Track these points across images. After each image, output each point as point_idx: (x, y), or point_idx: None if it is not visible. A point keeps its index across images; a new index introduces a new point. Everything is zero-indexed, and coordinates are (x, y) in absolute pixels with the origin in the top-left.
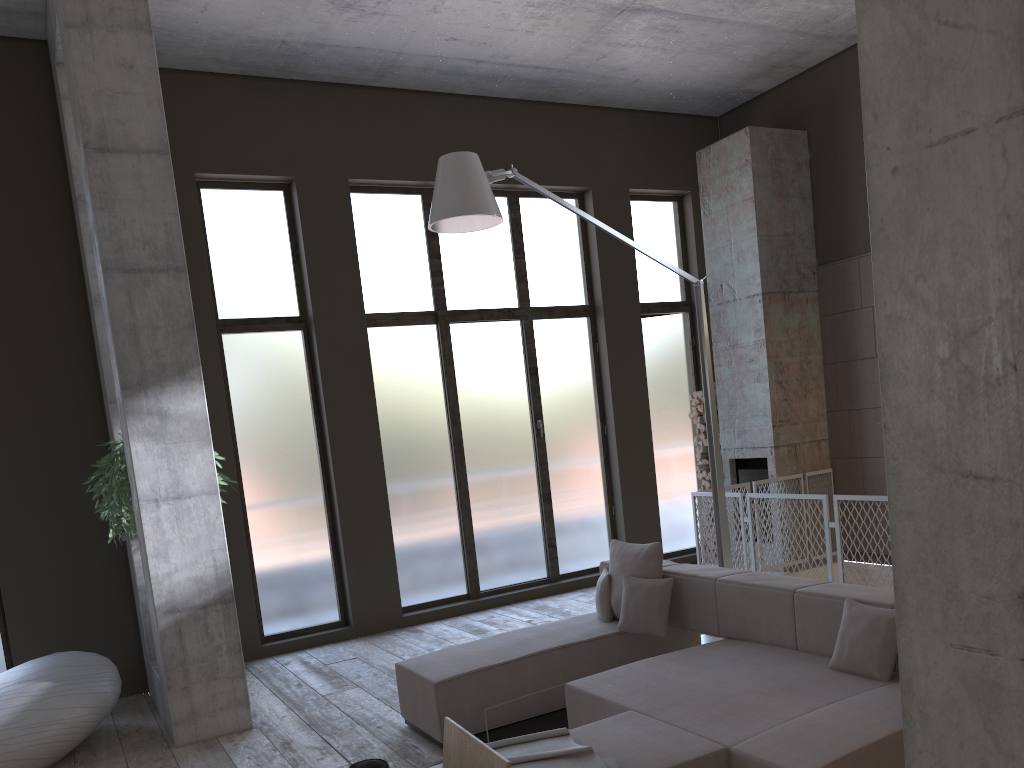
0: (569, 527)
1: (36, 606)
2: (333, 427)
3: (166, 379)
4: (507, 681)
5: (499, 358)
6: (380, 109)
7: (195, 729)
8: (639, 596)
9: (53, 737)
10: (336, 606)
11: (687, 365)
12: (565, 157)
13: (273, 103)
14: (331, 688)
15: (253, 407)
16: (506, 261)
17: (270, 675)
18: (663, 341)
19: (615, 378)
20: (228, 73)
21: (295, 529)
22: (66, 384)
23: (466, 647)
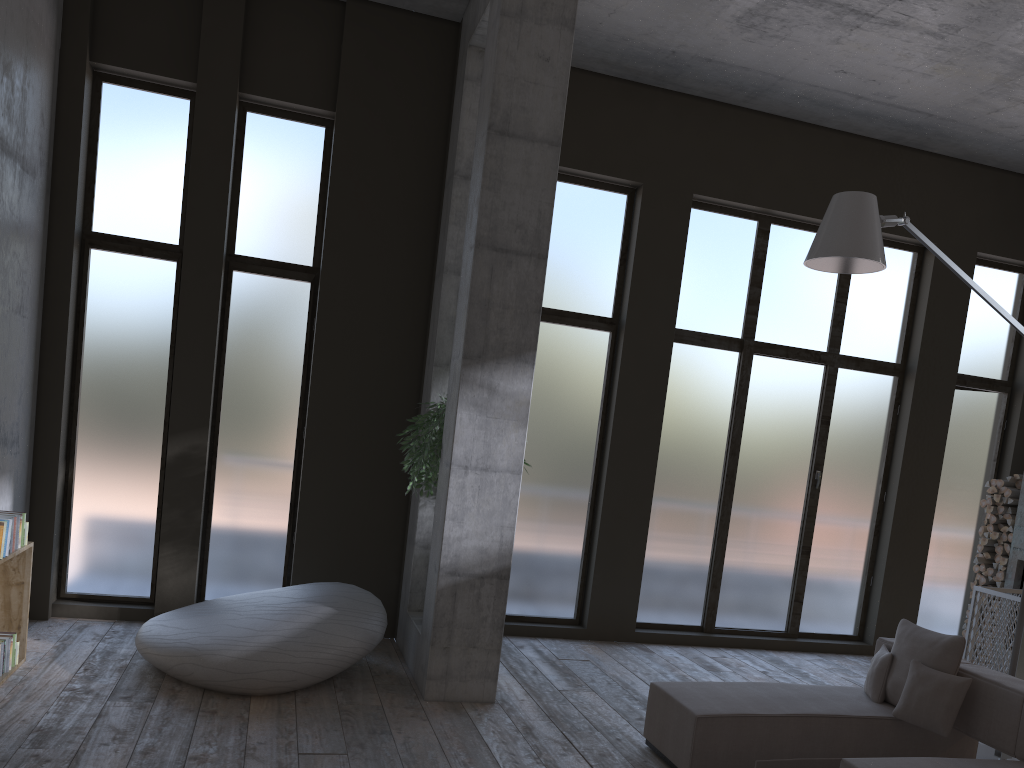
0: (820, 586)
1: (322, 534)
2: (617, 432)
3: (503, 357)
4: (766, 734)
5: (793, 399)
6: (741, 130)
7: (444, 688)
8: (927, 687)
9: (328, 660)
10: (574, 604)
11: (990, 449)
12: (917, 208)
13: (641, 109)
14: (566, 685)
15: (547, 396)
16: (826, 303)
17: (505, 654)
18: (970, 418)
19: (910, 446)
20: (607, 74)
21: (555, 520)
22: (397, 339)
23: (724, 687)
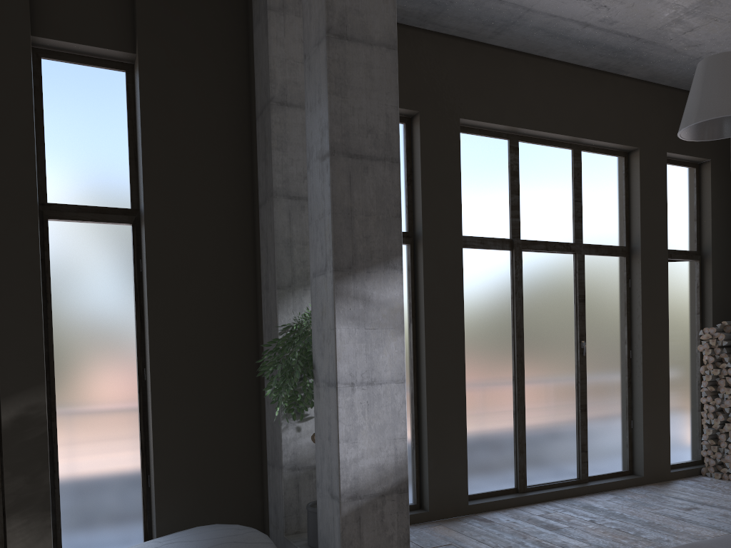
0: (596, 436)
1: (181, 473)
2: (429, 331)
3: (372, 265)
4: None
5: (555, 284)
6: (489, 63)
7: None
8: None
9: None
10: (412, 490)
11: (693, 305)
12: (622, 120)
13: (408, 47)
14: None
15: None
16: (567, 203)
17: None
18: (677, 283)
19: (645, 310)
20: None
21: None
22: (228, 270)
23: None
